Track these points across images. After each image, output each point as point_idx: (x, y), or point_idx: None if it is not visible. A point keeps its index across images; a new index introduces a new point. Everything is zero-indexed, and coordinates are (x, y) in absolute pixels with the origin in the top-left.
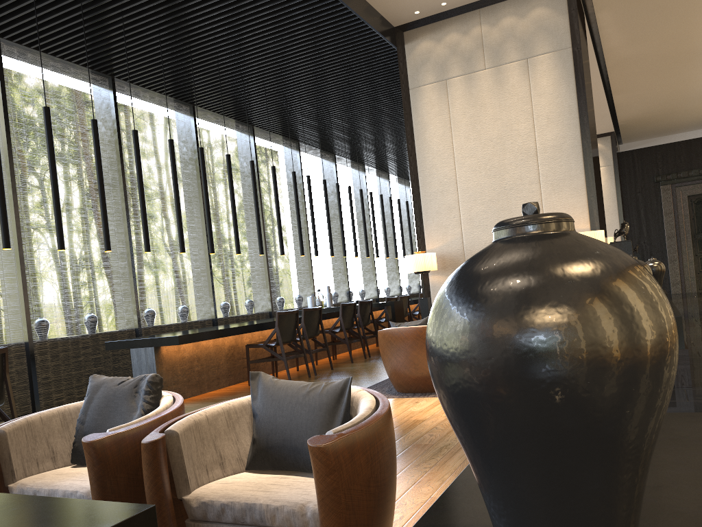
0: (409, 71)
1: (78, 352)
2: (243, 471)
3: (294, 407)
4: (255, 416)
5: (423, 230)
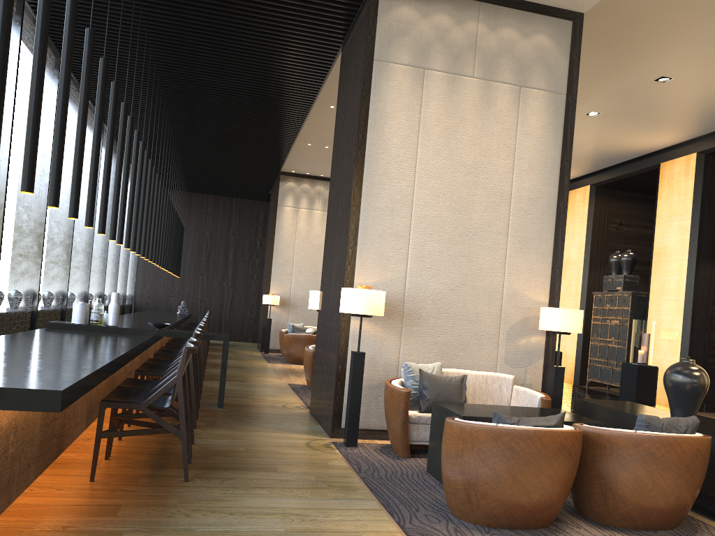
0: (379, 35)
1: None
2: None
3: None
4: None
5: (355, 255)
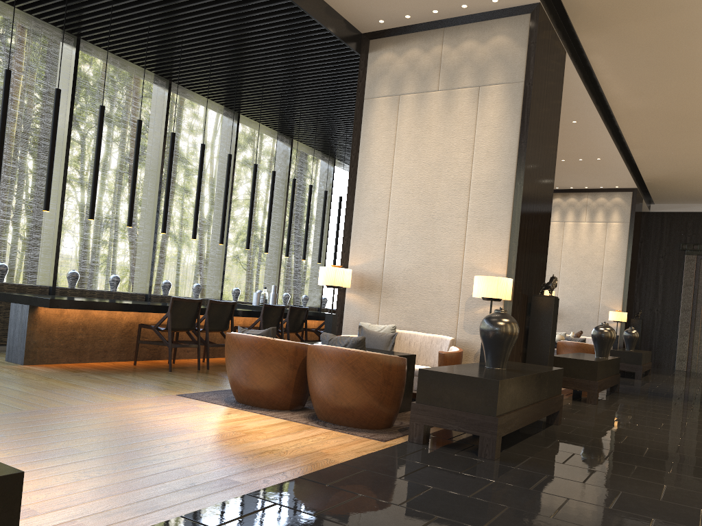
0: (368, 80)
1: None
2: None
3: None
4: None
5: (349, 245)
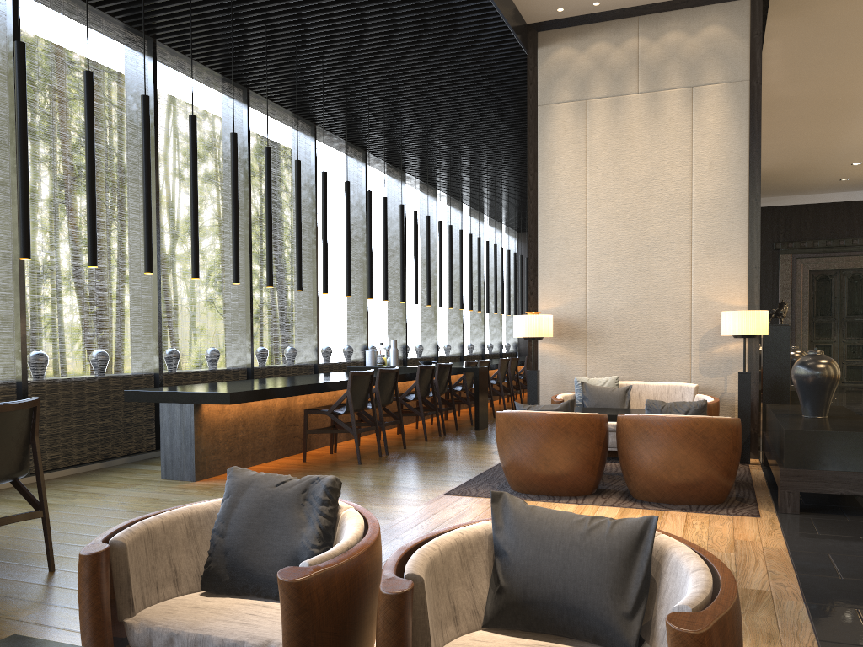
0: (540, 82)
1: (82, 399)
2: (478, 629)
3: (568, 550)
4: (499, 554)
5: (536, 285)
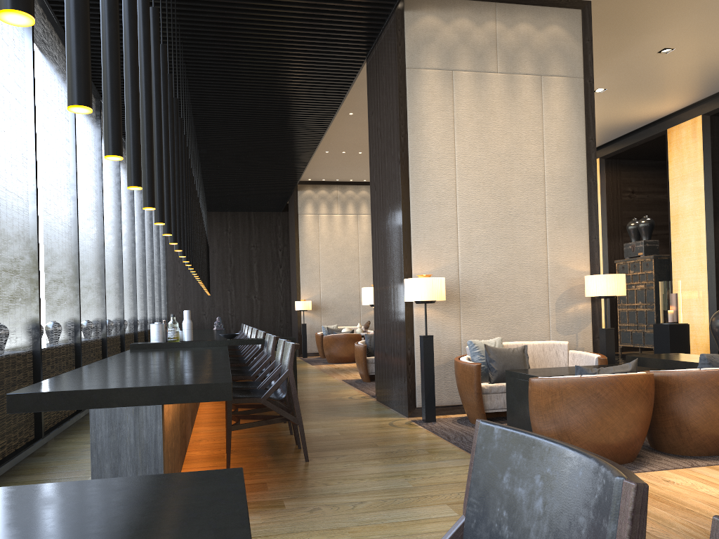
0: (408, 45)
1: None
2: None
3: None
4: None
5: (410, 249)
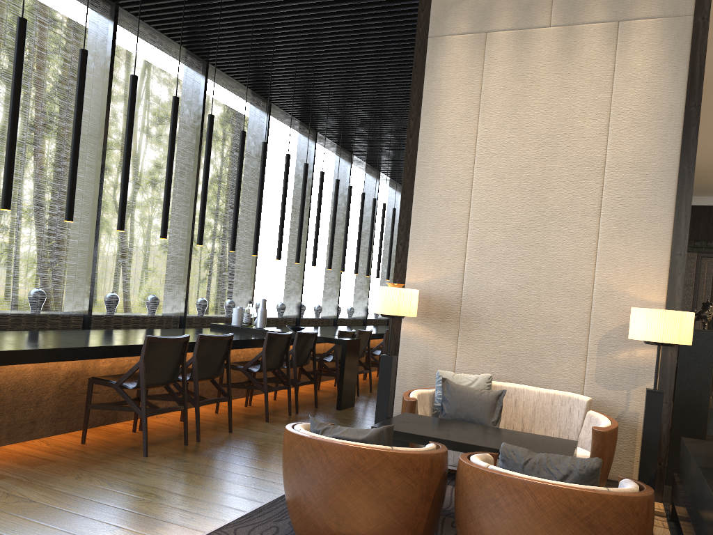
0: (434, 9)
1: None
2: None
3: None
4: None
5: (407, 252)
